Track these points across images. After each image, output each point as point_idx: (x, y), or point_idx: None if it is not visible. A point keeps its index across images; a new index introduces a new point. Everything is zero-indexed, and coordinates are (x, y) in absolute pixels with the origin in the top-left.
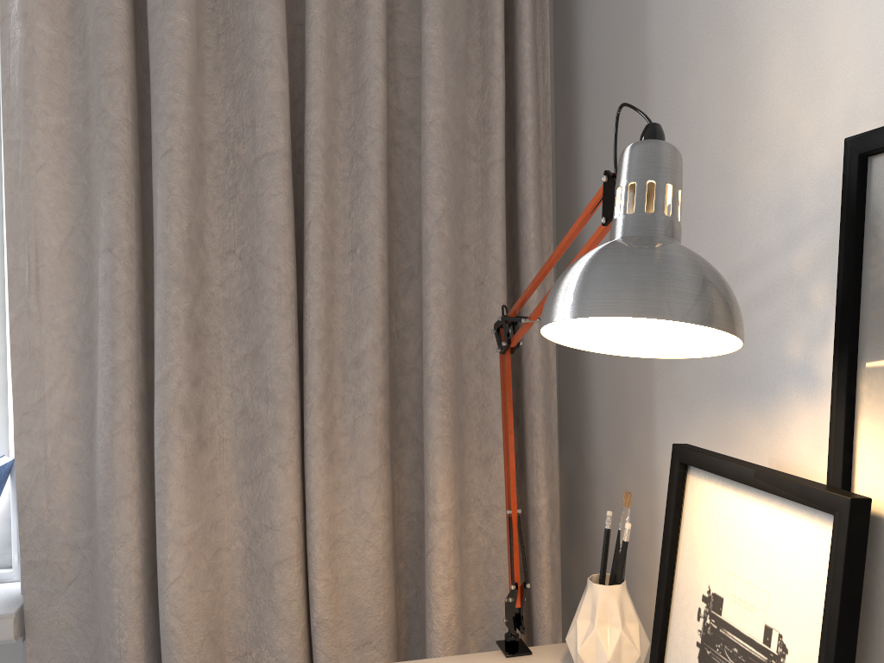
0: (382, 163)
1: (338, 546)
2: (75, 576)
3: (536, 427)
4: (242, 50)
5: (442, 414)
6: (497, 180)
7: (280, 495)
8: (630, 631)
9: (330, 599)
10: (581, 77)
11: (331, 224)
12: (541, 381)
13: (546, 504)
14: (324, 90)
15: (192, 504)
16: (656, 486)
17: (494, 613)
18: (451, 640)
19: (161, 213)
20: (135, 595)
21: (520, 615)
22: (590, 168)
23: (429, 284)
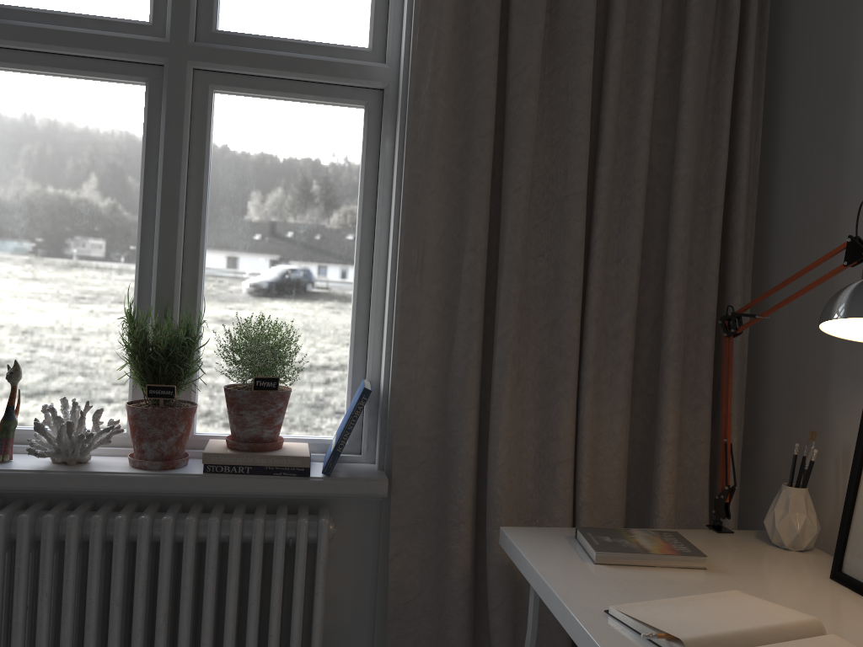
0: (643, 203)
1: (596, 456)
2: (425, 458)
3: (733, 389)
4: (560, 123)
5: (675, 374)
6: (718, 220)
7: (564, 418)
8: (810, 518)
9: (590, 489)
10: (779, 151)
11: (606, 241)
12: (739, 358)
13: (736, 442)
14: (611, 152)
15: (512, 418)
16: (827, 431)
17: (693, 512)
18: (670, 524)
19: (511, 228)
20: (471, 473)
21: (728, 507)
22: (782, 216)
23: (672, 287)
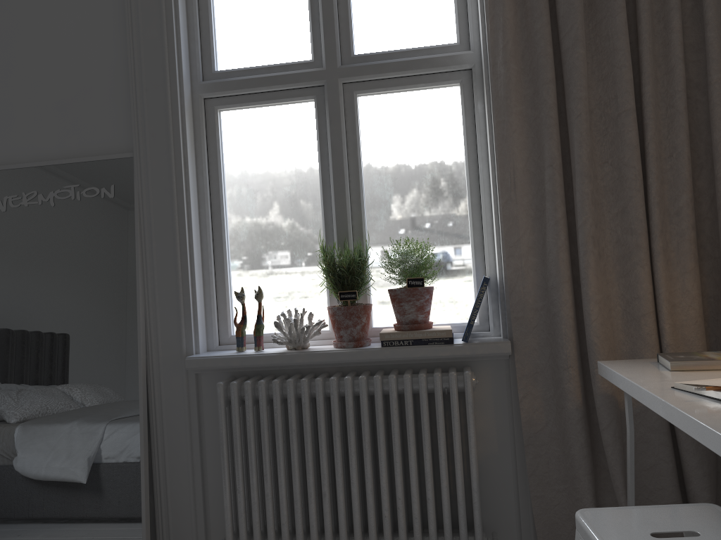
0: (685, 108)
1: (674, 308)
2: (536, 324)
3: None
4: (606, 61)
5: None
6: None
7: (641, 281)
8: None
9: (672, 334)
10: None
11: (658, 143)
12: None
13: None
14: (651, 74)
15: (598, 284)
16: None
17: None
18: None
19: (577, 145)
20: (572, 329)
21: None
22: None
23: (719, 167)
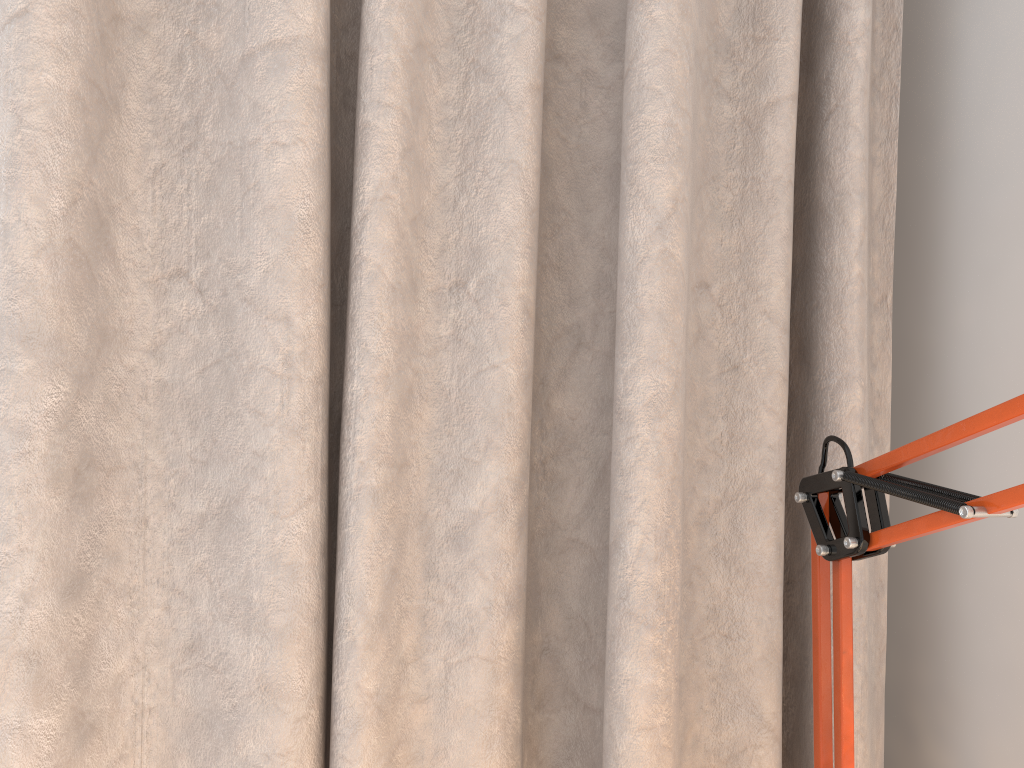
0: (534, 89)
1: None
2: None
3: None
4: None
5: (654, 675)
6: (782, 144)
7: None
8: None
9: None
10: None
11: (415, 221)
12: (864, 592)
13: None
14: None
15: None
16: None
17: None
18: None
19: None
20: None
21: None
22: (980, 128)
23: (635, 370)
